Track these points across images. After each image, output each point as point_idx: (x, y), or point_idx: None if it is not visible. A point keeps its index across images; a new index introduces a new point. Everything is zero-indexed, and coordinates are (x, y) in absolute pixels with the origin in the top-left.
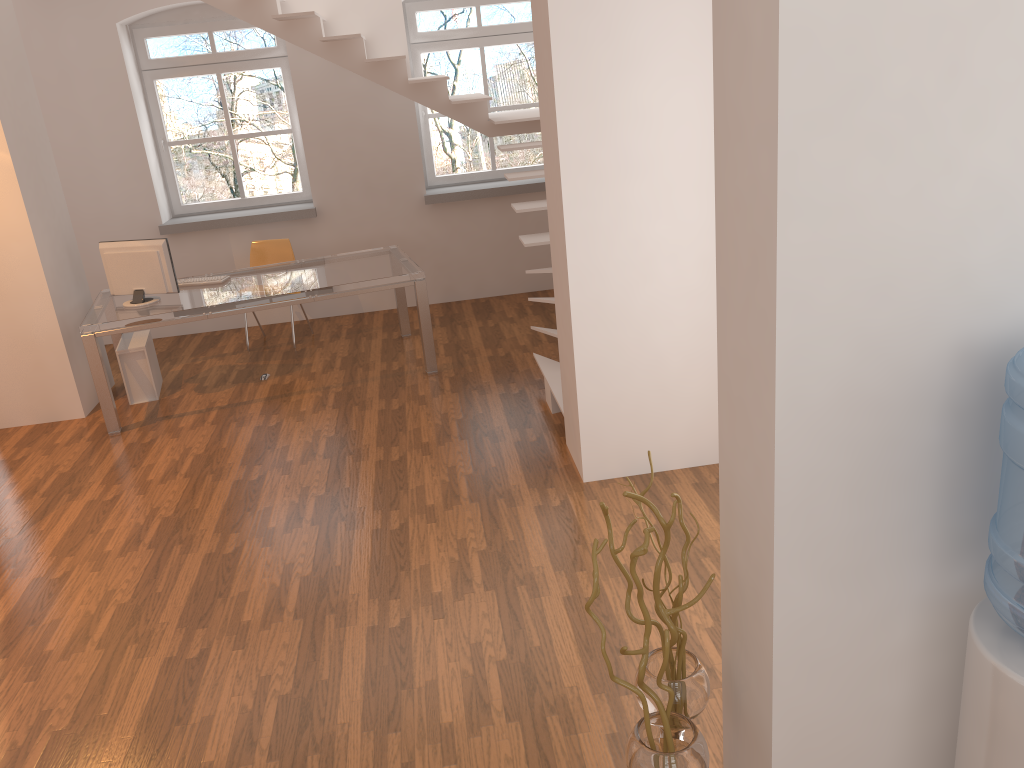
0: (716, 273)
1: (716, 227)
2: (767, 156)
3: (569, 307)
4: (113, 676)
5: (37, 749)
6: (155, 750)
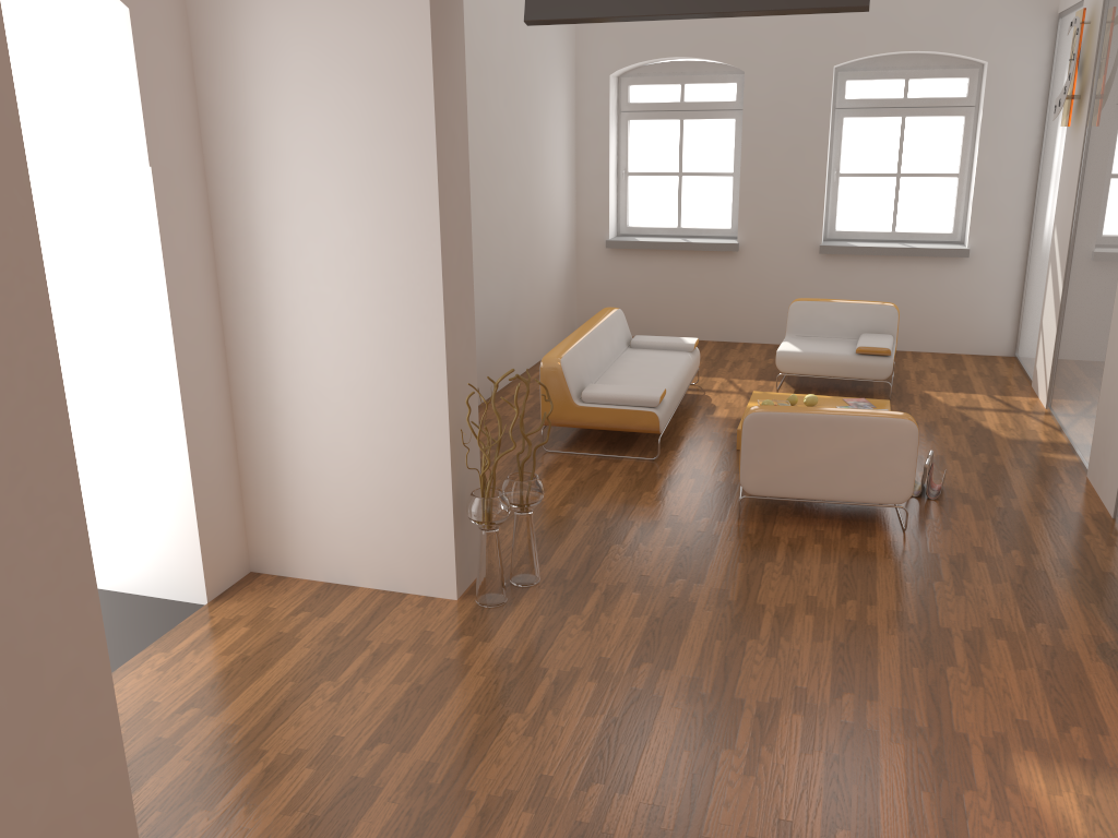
0: (441, 263)
1: (441, 237)
2: (466, 187)
3: (98, 652)
4: (940, 837)
5: (981, 776)
6: (851, 737)
